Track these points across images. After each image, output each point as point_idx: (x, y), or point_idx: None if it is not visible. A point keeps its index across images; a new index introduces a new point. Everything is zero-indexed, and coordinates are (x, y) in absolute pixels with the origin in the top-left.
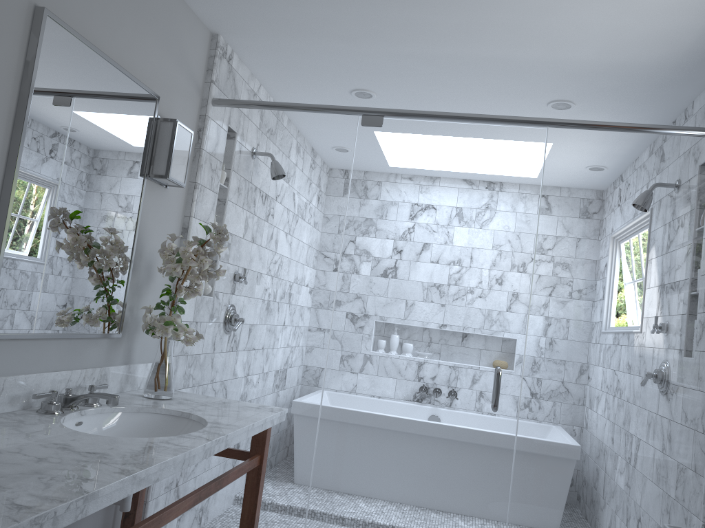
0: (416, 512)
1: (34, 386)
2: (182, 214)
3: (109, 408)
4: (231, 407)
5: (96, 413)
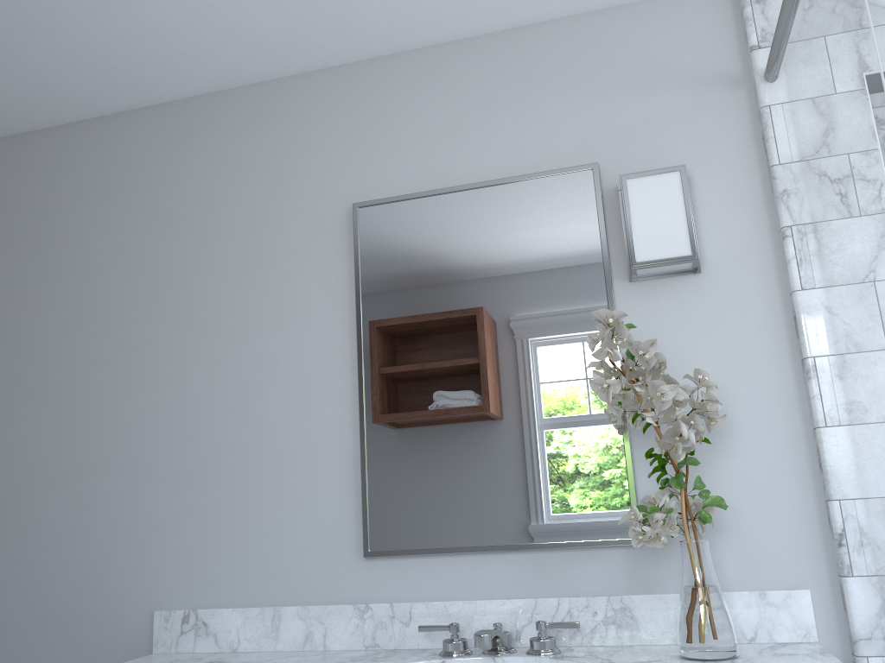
0: None
1: (464, 618)
2: (783, 295)
3: (547, 660)
4: None
5: None
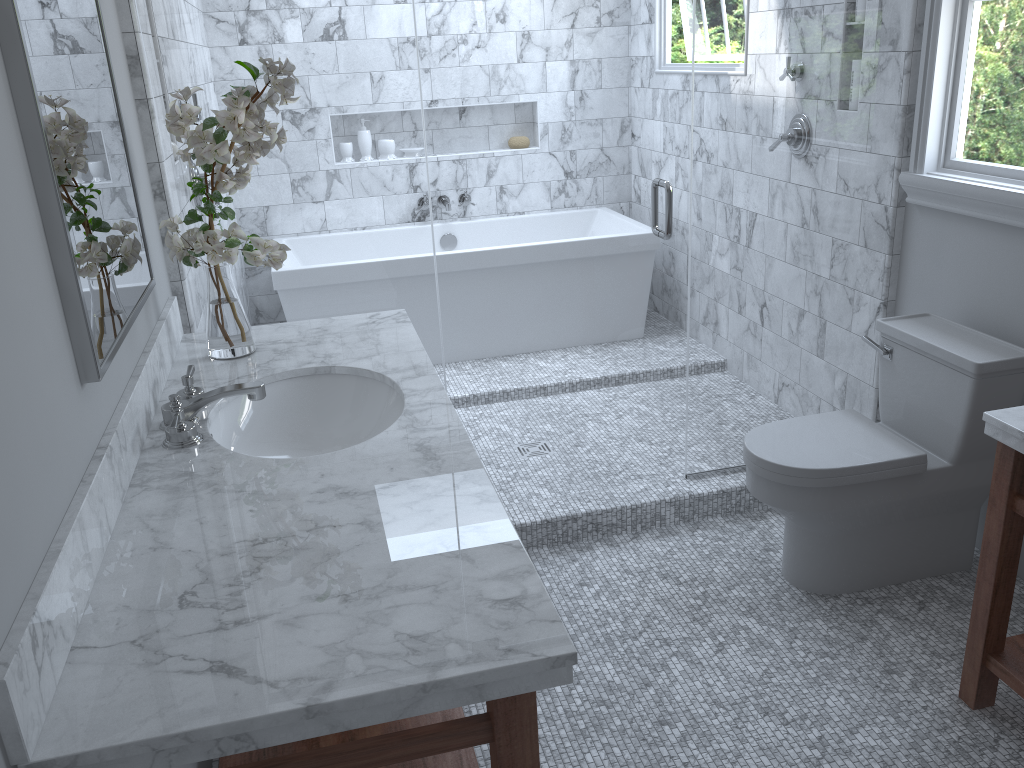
0: (435, 360)
1: (137, 413)
2: (120, 31)
3: (223, 400)
4: (346, 334)
5: (216, 414)
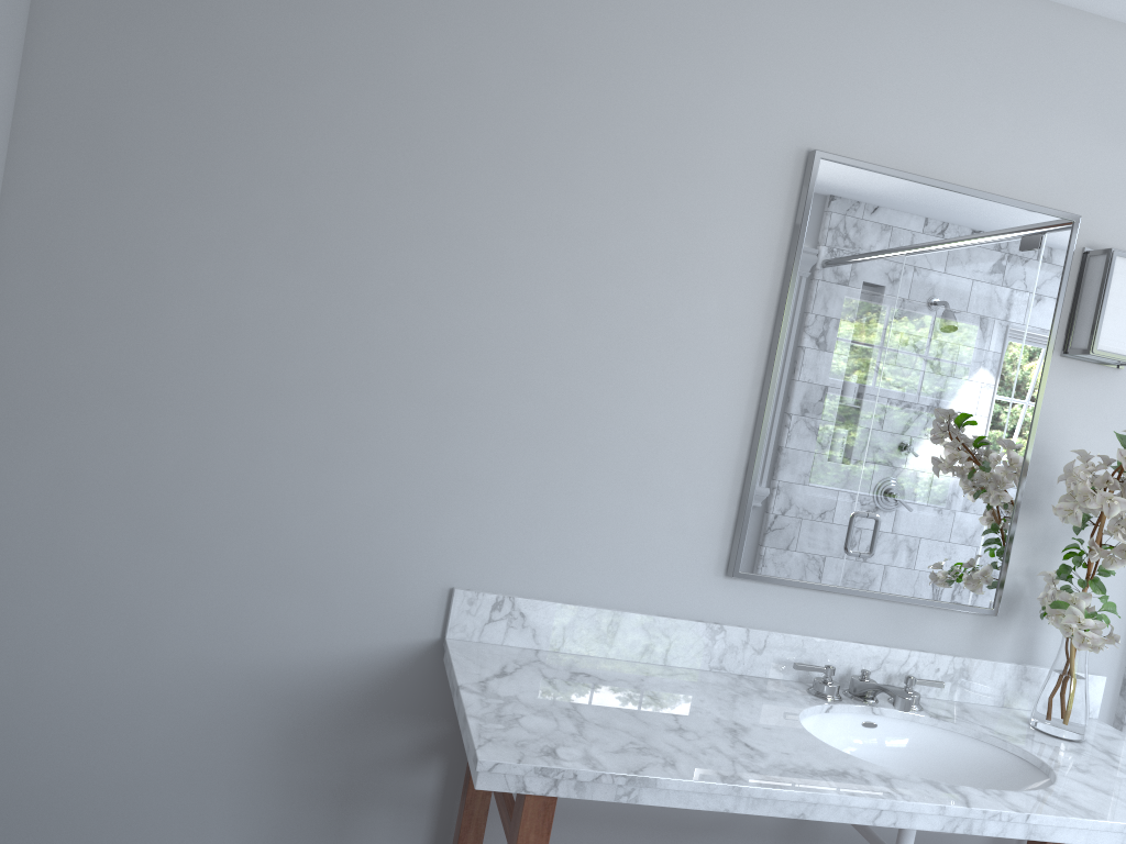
0: None
1: (817, 655)
2: None
3: (926, 718)
4: None
5: (903, 719)
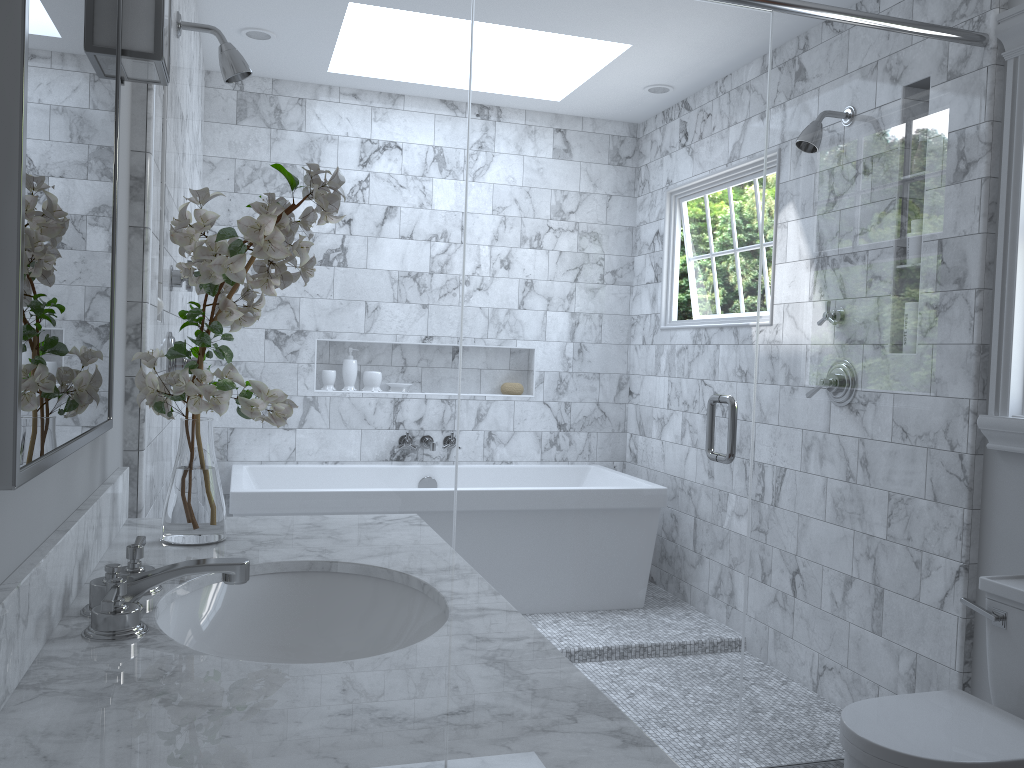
0: None
1: (53, 579)
2: (129, 148)
3: (180, 588)
4: (347, 531)
5: (167, 605)
